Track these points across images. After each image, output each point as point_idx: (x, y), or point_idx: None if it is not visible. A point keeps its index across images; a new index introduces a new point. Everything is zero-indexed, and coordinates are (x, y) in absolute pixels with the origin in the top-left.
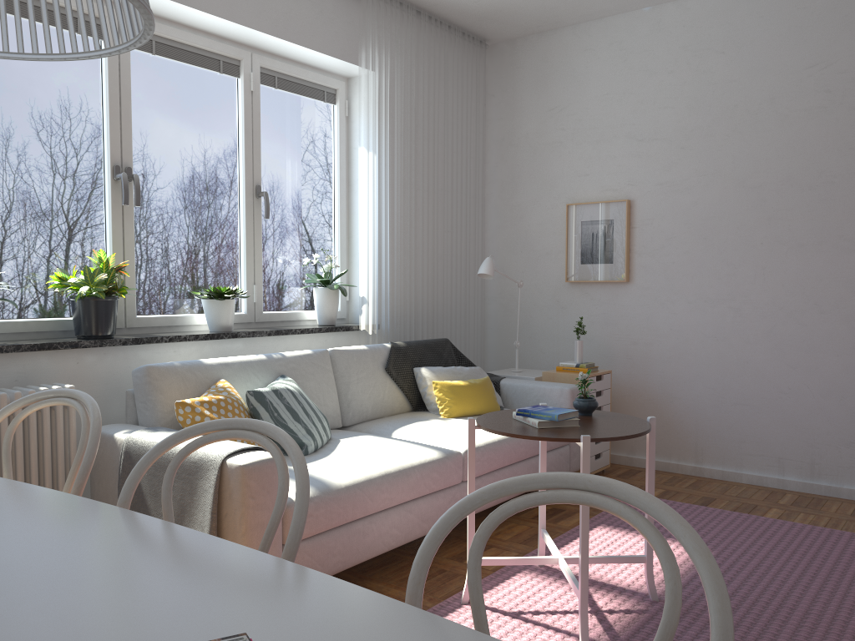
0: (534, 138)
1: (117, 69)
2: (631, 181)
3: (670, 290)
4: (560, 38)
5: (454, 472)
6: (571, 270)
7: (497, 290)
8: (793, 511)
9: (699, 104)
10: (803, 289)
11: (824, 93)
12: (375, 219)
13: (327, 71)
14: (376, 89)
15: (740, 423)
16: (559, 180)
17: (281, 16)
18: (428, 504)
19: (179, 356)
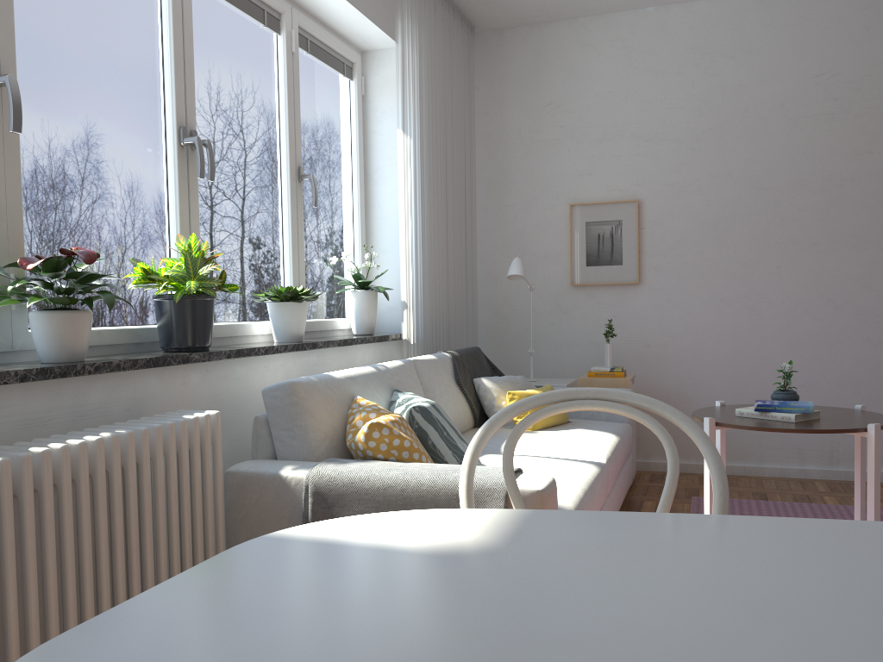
0: (528, 134)
1: (180, 2)
2: (639, 181)
3: (684, 291)
4: (555, 32)
5: (607, 486)
6: (576, 273)
7: (487, 296)
8: (842, 496)
9: (708, 106)
10: (817, 286)
11: (832, 101)
12: (412, 212)
13: (348, 40)
14: (410, 65)
15: None
16: (557, 179)
17: None
18: None
19: (268, 373)
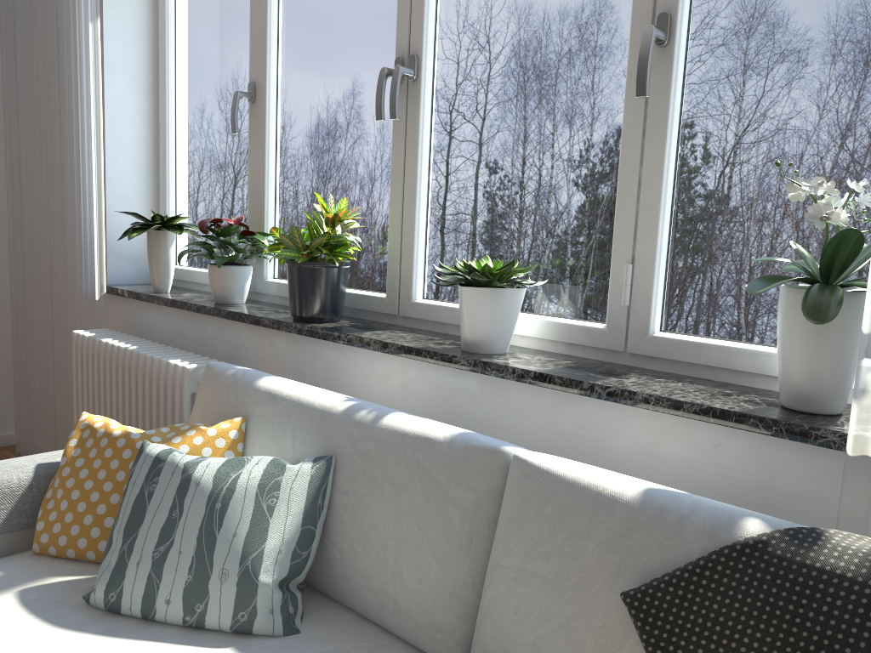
0: None
1: None
2: None
3: None
4: None
5: None
6: None
7: None
8: None
9: None
10: None
11: None
12: None
13: None
14: None
15: None
16: None
17: None
18: None
19: (372, 373)
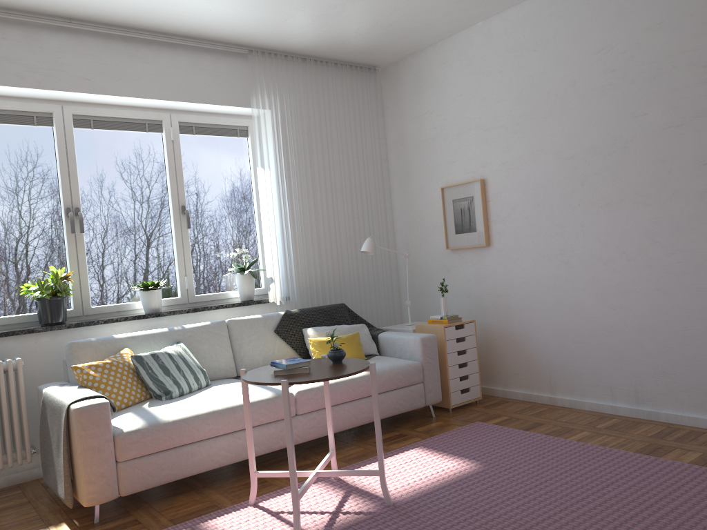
0: (417, 137)
1: (64, 144)
2: (483, 163)
3: (519, 250)
4: (426, 56)
5: None
6: (449, 240)
7: (404, 259)
8: (600, 433)
9: (523, 95)
10: (613, 240)
11: (610, 72)
12: (275, 218)
13: (237, 114)
14: (267, 123)
15: (579, 358)
16: (435, 168)
17: (182, 86)
18: (259, 432)
19: (114, 333)
